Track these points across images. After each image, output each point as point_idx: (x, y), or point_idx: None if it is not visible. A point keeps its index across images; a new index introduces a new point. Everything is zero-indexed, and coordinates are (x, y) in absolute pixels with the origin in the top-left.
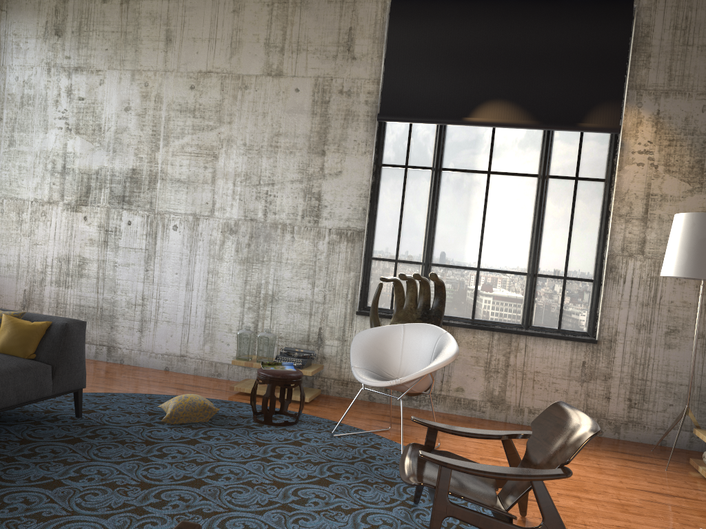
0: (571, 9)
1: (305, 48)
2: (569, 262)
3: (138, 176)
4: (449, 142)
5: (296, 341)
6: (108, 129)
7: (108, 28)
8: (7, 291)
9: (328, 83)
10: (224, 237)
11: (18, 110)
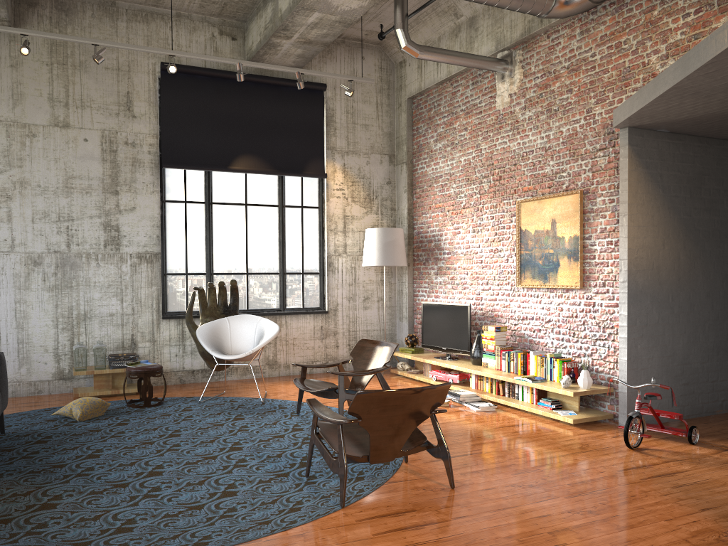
0: (288, 94)
1: (89, 105)
2: (304, 262)
3: None
4: (216, 183)
5: (112, 349)
6: None
7: None
8: None
9: (114, 136)
10: (29, 269)
11: None
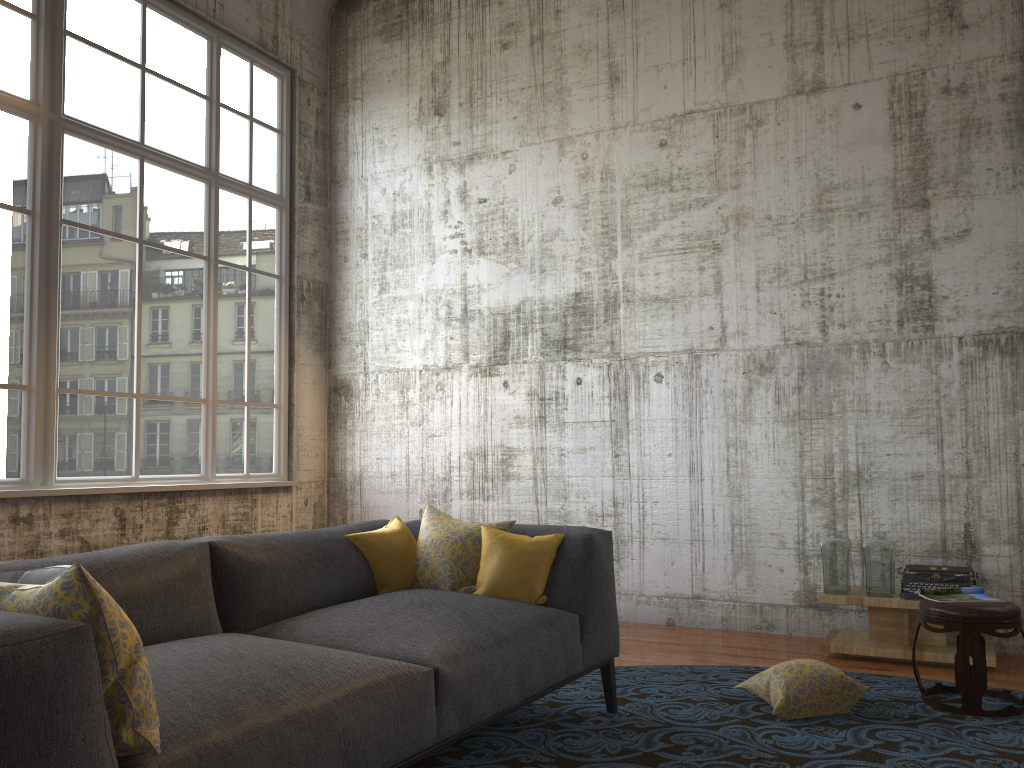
0: None
1: (862, 33)
2: None
3: (586, 303)
4: None
5: (918, 554)
6: (529, 239)
7: (514, 85)
8: (394, 515)
9: (917, 81)
10: (750, 382)
11: (390, 237)
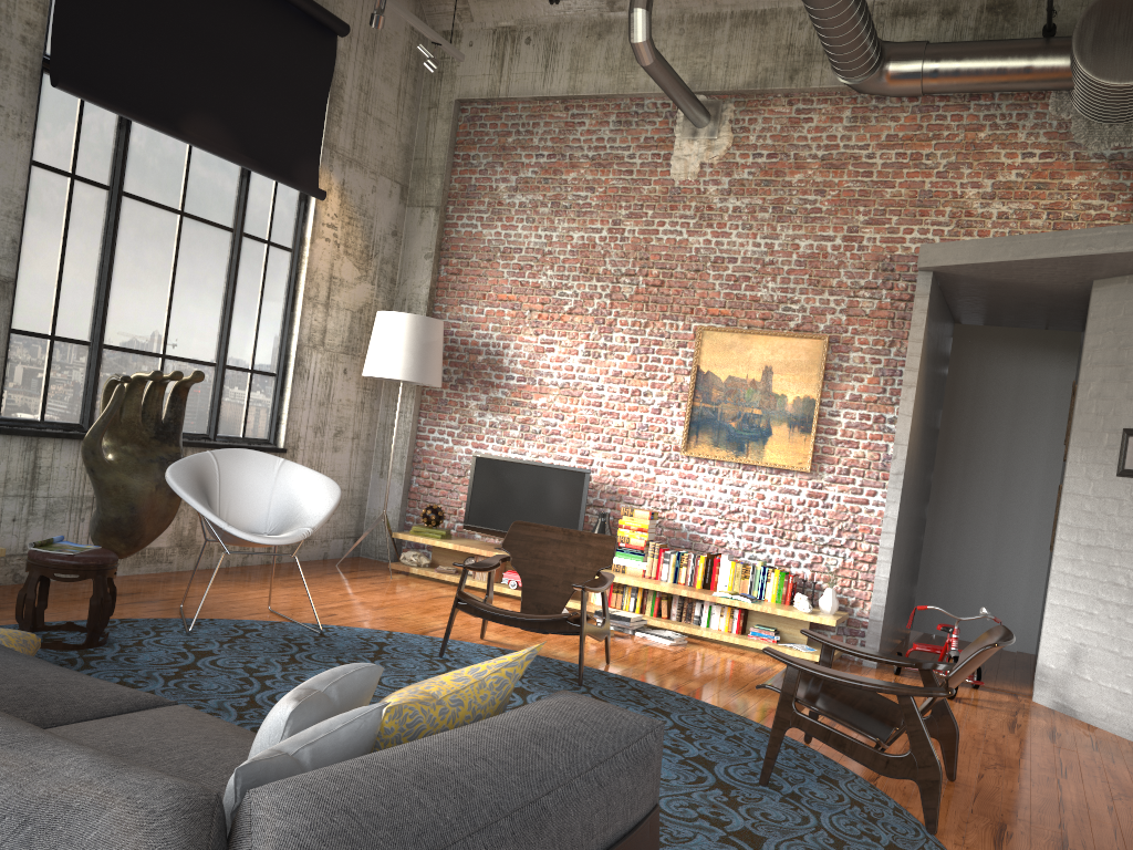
0: (287, 19)
1: None
2: (257, 350)
3: None
4: (135, 152)
5: None
6: None
7: None
8: None
9: None
10: None
11: None
